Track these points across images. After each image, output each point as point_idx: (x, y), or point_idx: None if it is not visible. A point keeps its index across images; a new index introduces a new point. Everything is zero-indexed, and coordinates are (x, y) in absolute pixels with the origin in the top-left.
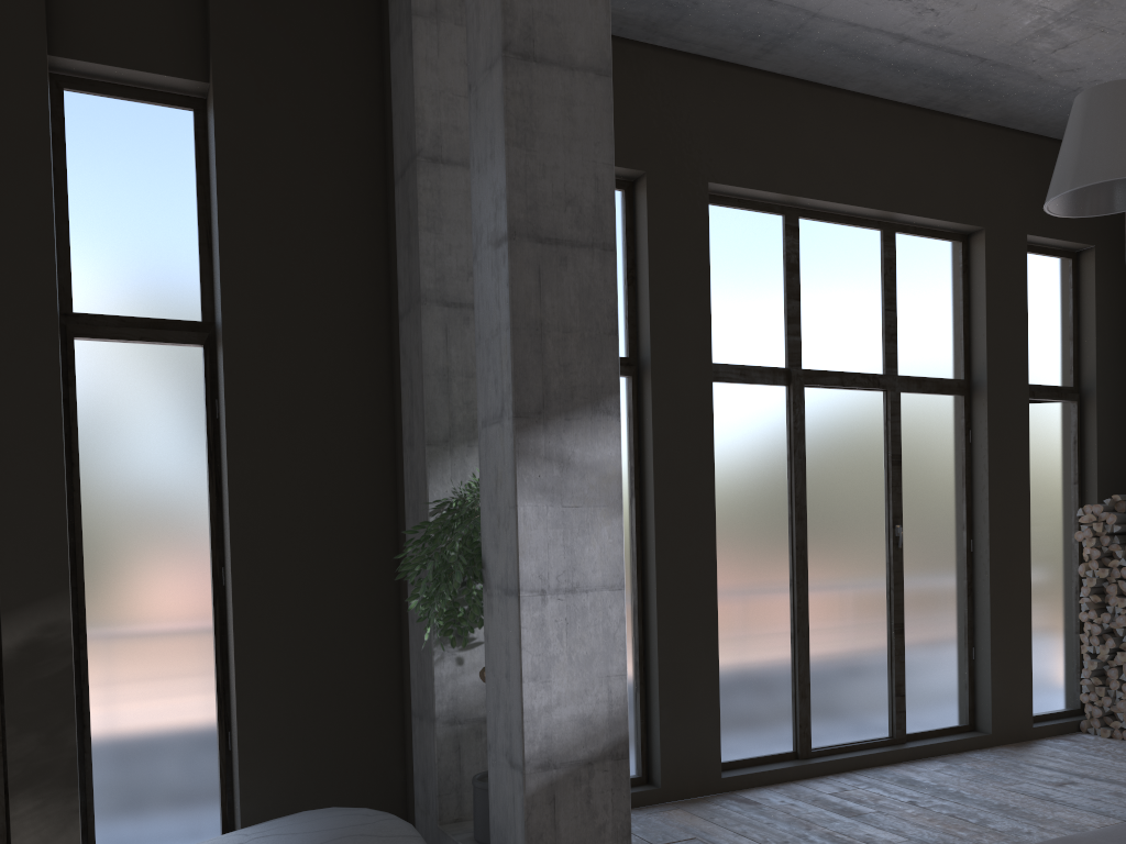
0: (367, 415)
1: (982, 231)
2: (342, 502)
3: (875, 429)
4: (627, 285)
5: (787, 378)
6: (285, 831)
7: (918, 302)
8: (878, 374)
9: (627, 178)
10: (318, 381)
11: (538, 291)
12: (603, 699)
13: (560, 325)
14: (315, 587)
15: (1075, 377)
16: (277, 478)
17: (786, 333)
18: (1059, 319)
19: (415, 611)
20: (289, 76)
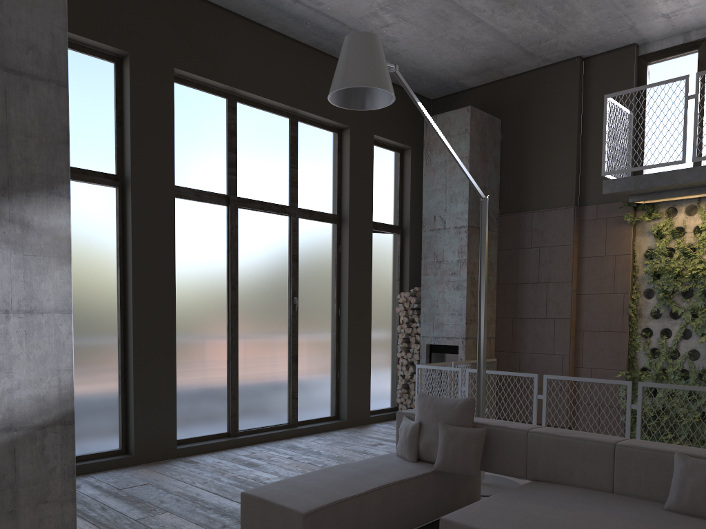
0: None
1: (348, 128)
2: None
3: (283, 238)
4: (116, 126)
5: (228, 201)
6: None
7: (311, 165)
8: (285, 205)
9: (117, 55)
10: None
11: (4, 105)
12: (54, 385)
13: (22, 131)
14: None
15: (400, 220)
16: None
17: (227, 173)
18: (392, 186)
19: None
20: None
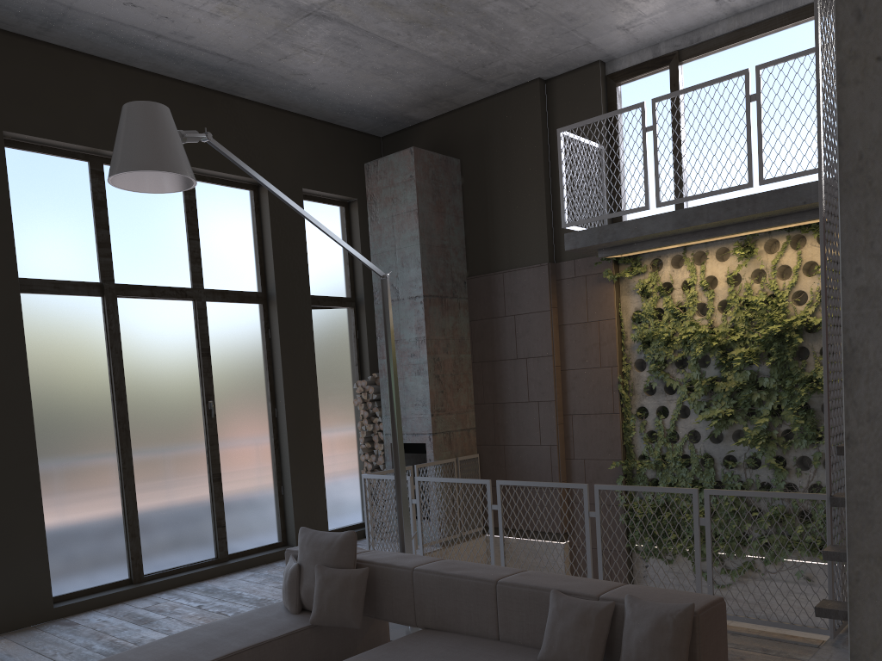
0: None
1: None
2: None
3: (188, 329)
4: None
5: (102, 290)
6: None
7: (220, 234)
8: (185, 287)
9: None
10: None
11: None
12: None
13: None
14: None
15: (353, 290)
16: None
17: (98, 255)
18: (338, 249)
19: None
20: None
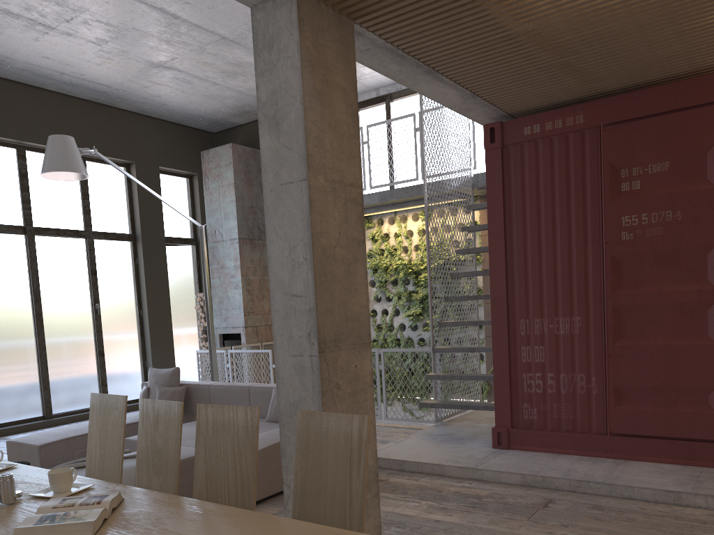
0: None
1: (134, 163)
2: None
3: (82, 257)
4: None
5: (25, 231)
6: None
7: (103, 195)
8: (80, 230)
9: None
10: None
11: None
12: None
13: None
14: None
15: (195, 234)
16: None
17: (22, 208)
18: (184, 206)
19: None
20: None
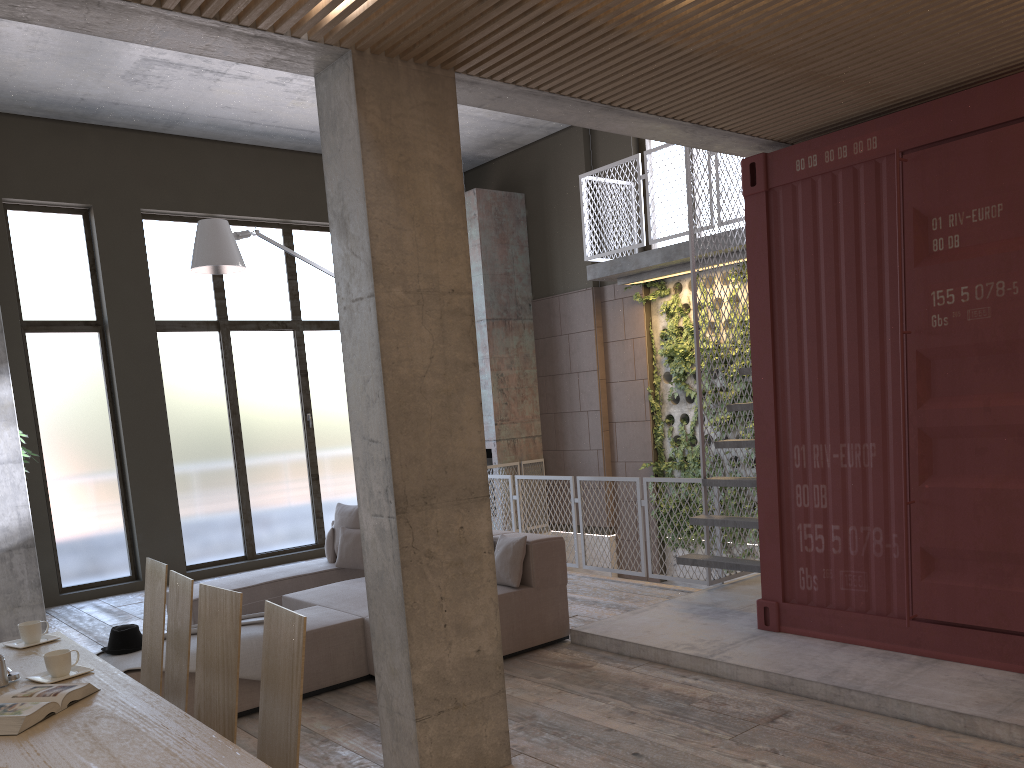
0: None
1: None
2: None
3: (289, 354)
4: (91, 275)
5: (218, 327)
6: None
7: (315, 273)
8: (285, 320)
9: (83, 207)
10: None
11: None
12: (15, 518)
13: None
14: None
15: None
16: None
17: (215, 298)
18: None
19: None
20: None
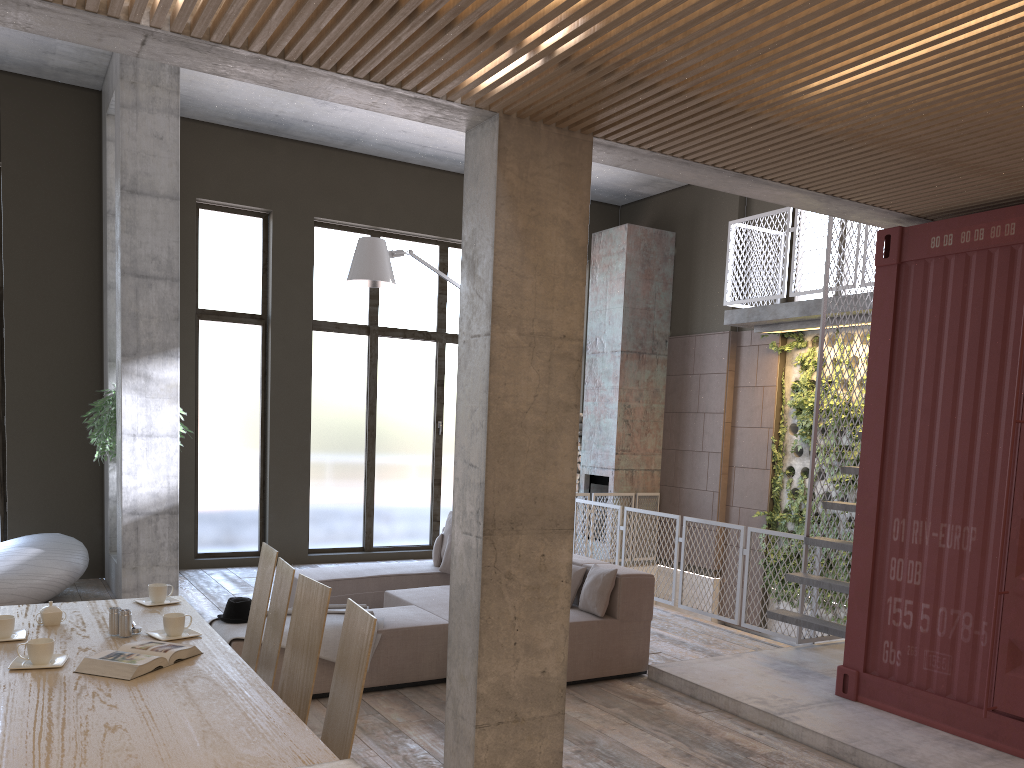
0: (86, 342)
1: None
2: (70, 387)
3: (429, 364)
4: (262, 273)
5: (368, 331)
6: (17, 539)
7: None
8: (430, 331)
9: (264, 211)
10: (58, 323)
11: (136, 299)
12: (165, 486)
13: (147, 315)
14: (53, 429)
15: None
16: (33, 372)
17: (369, 305)
18: None
19: (92, 443)
20: (46, 161)
